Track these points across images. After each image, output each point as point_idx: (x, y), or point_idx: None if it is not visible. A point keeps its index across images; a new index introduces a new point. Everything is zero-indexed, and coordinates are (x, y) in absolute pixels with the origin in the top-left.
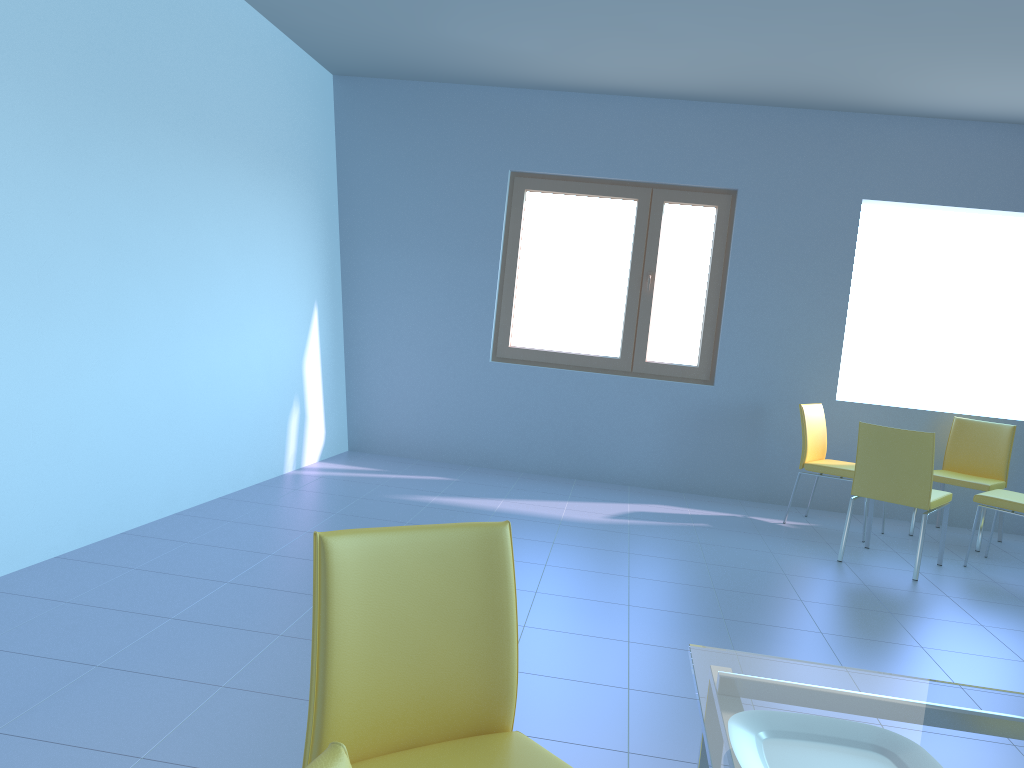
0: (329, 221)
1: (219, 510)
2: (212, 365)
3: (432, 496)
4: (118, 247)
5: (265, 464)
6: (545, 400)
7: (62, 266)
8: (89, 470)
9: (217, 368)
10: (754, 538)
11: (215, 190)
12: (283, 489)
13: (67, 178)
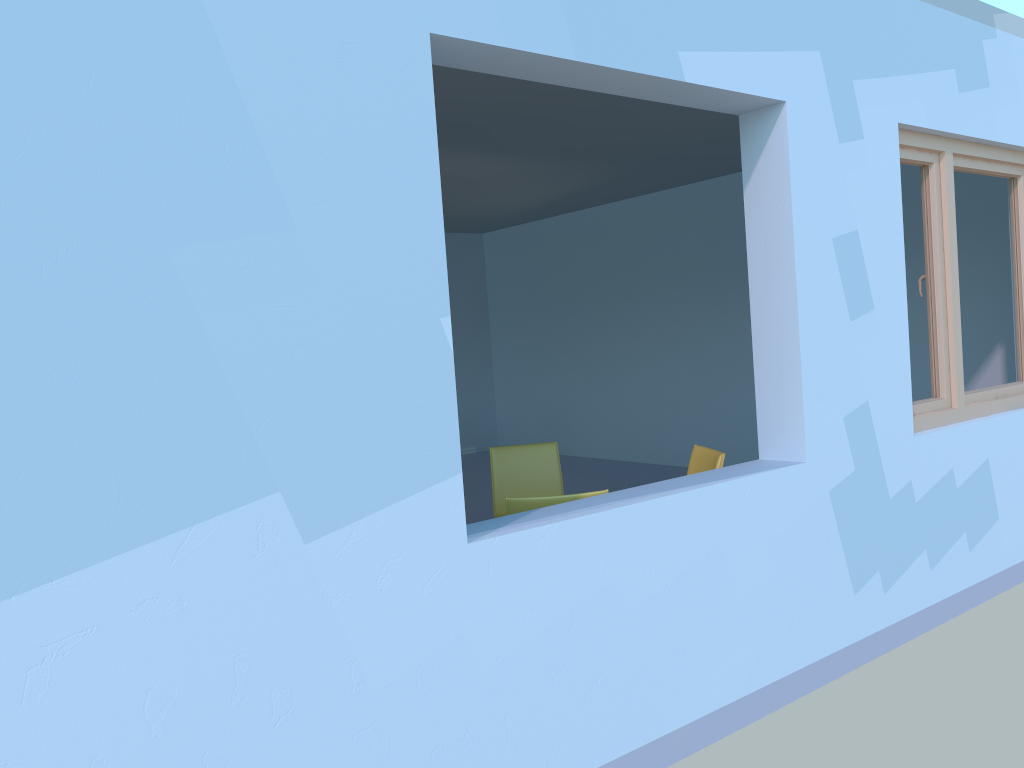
0: None
1: None
2: None
3: None
4: (731, 336)
5: None
6: None
7: (702, 348)
8: (727, 436)
9: None
10: None
11: None
12: None
13: (704, 313)
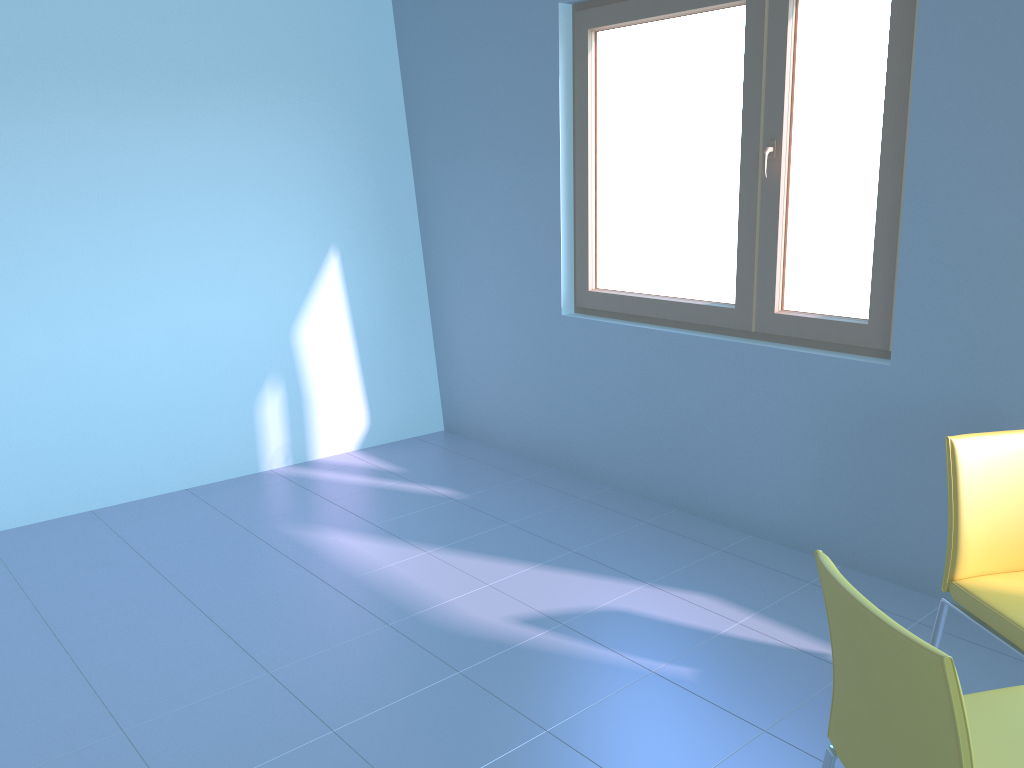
0: (375, 133)
1: (37, 534)
2: (25, 360)
3: (344, 531)
4: None
5: (206, 464)
6: (629, 377)
7: None
8: None
9: (39, 362)
10: (719, 742)
11: (12, 141)
12: (192, 501)
13: None
